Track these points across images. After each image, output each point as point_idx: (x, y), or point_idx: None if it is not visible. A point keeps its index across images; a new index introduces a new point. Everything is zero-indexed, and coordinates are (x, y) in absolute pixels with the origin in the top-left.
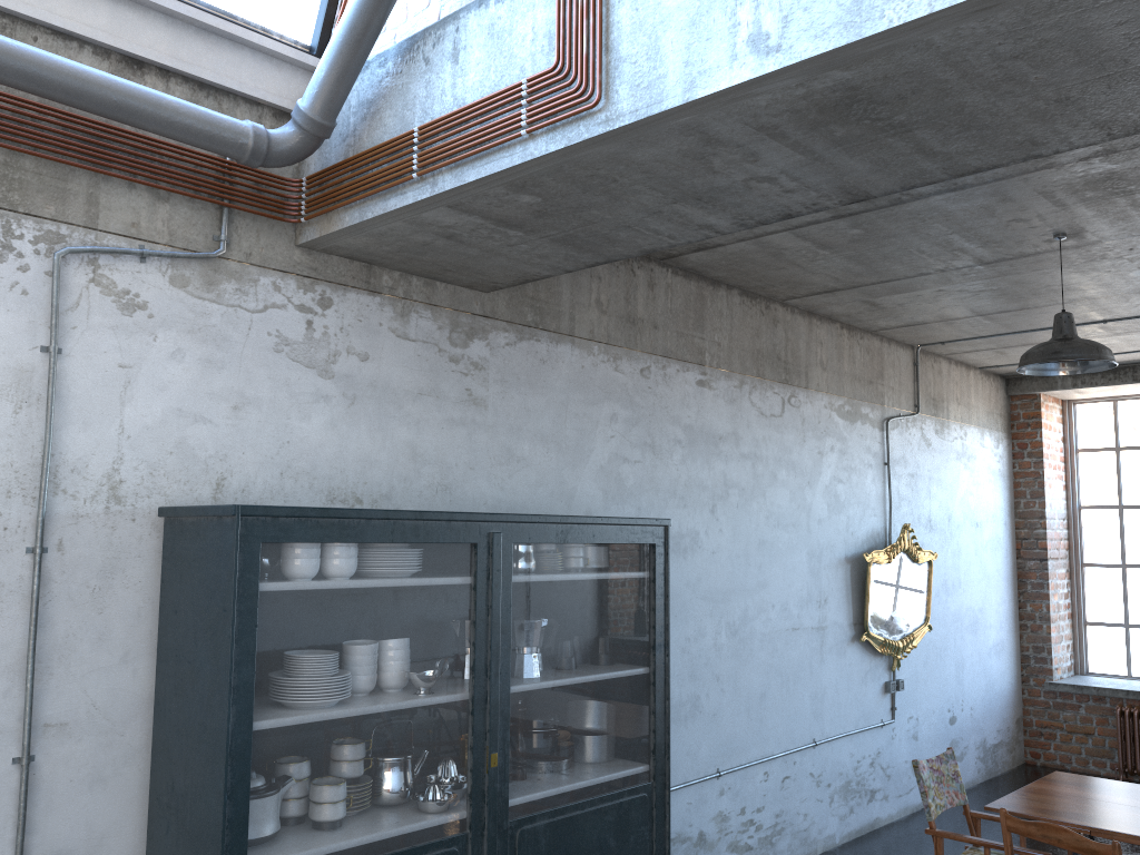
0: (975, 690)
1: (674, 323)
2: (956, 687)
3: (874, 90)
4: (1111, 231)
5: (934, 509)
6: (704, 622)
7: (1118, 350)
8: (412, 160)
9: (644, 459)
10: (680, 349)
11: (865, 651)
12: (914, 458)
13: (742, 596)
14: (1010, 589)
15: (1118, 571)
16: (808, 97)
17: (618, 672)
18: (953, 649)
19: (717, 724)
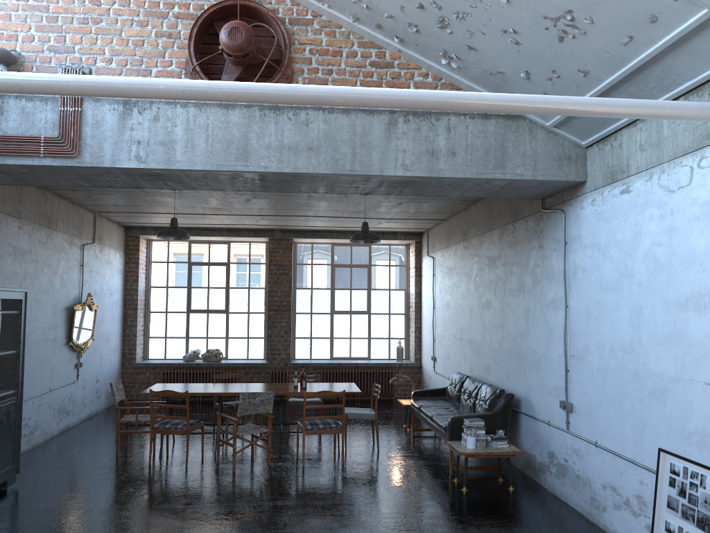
0: (106, 368)
1: (11, 199)
2: (100, 366)
3: (164, 174)
4: (192, 191)
5: (97, 286)
6: None
7: None
8: None
9: None
10: (13, 211)
11: (70, 350)
12: (92, 263)
13: (29, 324)
14: (121, 323)
15: (164, 314)
16: (146, 172)
17: (8, 352)
18: (100, 349)
19: None
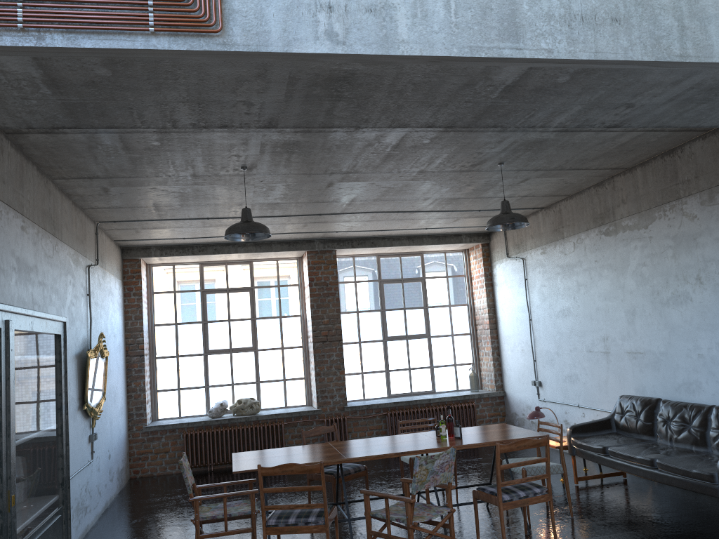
0: (116, 437)
1: (11, 181)
2: (110, 436)
3: (357, 78)
4: (265, 170)
5: (103, 325)
6: None
7: (194, 236)
8: (15, 13)
9: (0, 279)
10: (14, 201)
11: (83, 416)
12: (96, 292)
13: None
14: (124, 374)
15: (174, 359)
16: (333, 71)
17: (49, 428)
18: (109, 412)
19: None
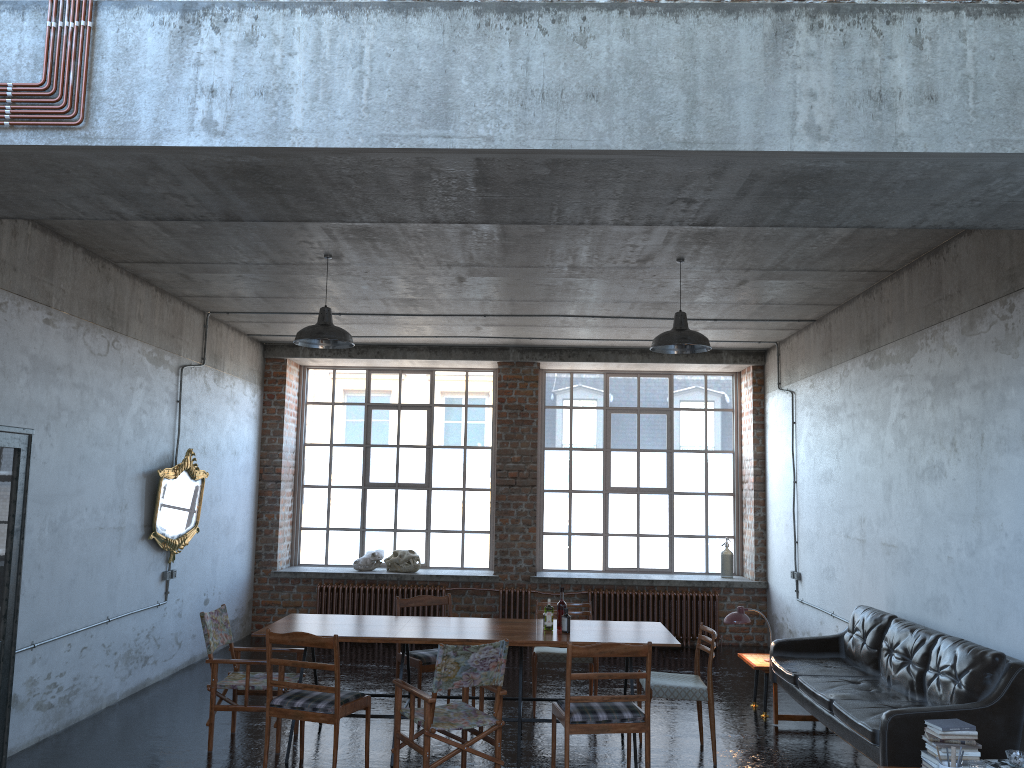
0: (224, 579)
1: (30, 268)
2: (211, 576)
3: (271, 170)
4: (358, 259)
5: (208, 439)
6: (32, 520)
7: None
8: None
9: None
10: (33, 290)
11: (151, 547)
12: (198, 398)
13: (64, 499)
14: (253, 503)
15: (326, 490)
16: (232, 163)
17: None
18: (212, 547)
19: (35, 604)
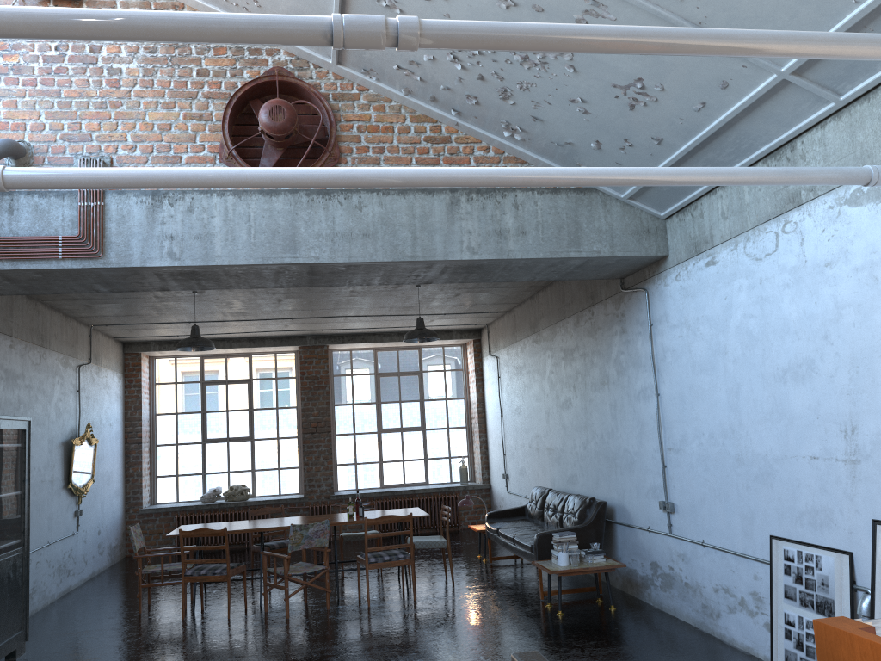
0: (108, 516)
1: (2, 313)
2: (101, 514)
3: (200, 272)
4: (214, 293)
5: (95, 416)
6: None
7: (187, 333)
8: None
9: None
10: (4, 327)
11: (68, 494)
12: (88, 387)
13: None
14: (122, 460)
15: (174, 447)
16: (180, 271)
17: (13, 493)
18: (100, 493)
19: None
